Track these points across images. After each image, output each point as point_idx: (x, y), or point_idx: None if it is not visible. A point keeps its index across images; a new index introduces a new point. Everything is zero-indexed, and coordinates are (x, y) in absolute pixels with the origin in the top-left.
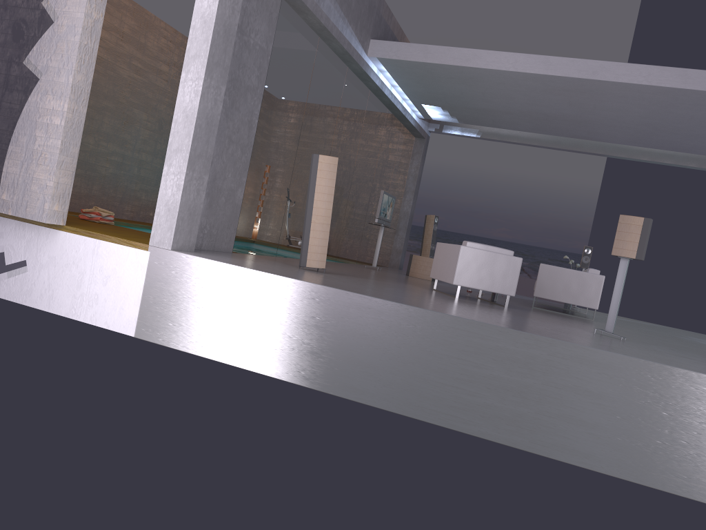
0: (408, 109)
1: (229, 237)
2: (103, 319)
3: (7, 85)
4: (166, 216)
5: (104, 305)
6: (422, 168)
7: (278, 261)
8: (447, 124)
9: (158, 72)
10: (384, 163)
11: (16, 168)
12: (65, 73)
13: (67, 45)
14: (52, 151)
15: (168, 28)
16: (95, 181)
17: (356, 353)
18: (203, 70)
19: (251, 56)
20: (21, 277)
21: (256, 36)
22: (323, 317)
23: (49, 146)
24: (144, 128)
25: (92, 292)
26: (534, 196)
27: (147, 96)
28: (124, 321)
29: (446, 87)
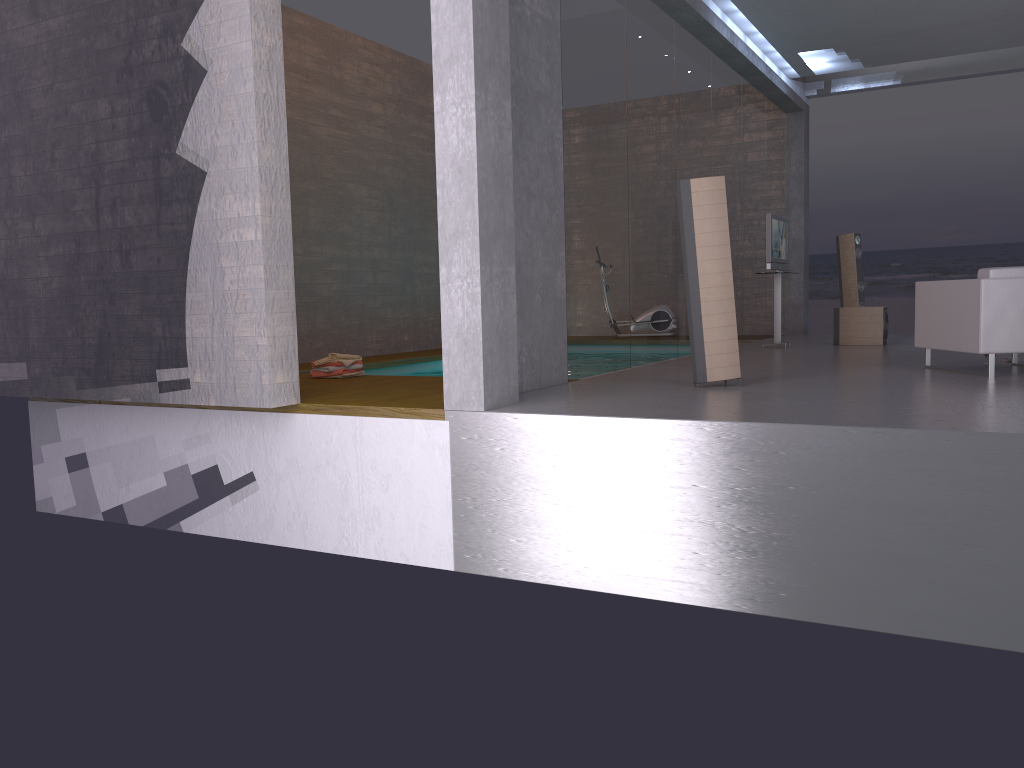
0: (773, 68)
1: (558, 358)
2: (395, 548)
3: (160, 196)
4: (463, 354)
5: (392, 524)
6: (807, 160)
7: (647, 378)
8: (836, 77)
9: (368, 117)
10: (751, 169)
11: (205, 328)
12: (243, 151)
13: (236, 103)
14: (254, 286)
15: (368, 45)
16: (317, 310)
17: (889, 543)
18: (471, 81)
19: (532, 39)
20: (252, 500)
21: (533, 2)
22: (803, 485)
23: (247, 280)
24: (367, 209)
25: (367, 506)
26: (997, 159)
27: (361, 160)
28: (432, 547)
29: (847, 8)
